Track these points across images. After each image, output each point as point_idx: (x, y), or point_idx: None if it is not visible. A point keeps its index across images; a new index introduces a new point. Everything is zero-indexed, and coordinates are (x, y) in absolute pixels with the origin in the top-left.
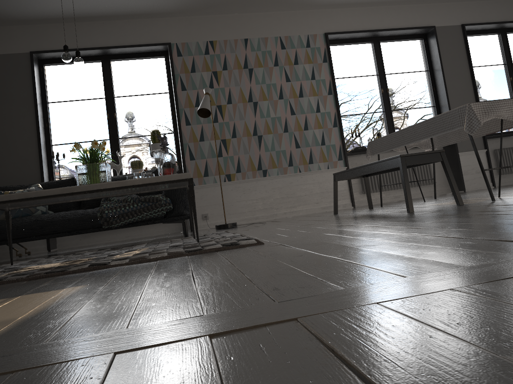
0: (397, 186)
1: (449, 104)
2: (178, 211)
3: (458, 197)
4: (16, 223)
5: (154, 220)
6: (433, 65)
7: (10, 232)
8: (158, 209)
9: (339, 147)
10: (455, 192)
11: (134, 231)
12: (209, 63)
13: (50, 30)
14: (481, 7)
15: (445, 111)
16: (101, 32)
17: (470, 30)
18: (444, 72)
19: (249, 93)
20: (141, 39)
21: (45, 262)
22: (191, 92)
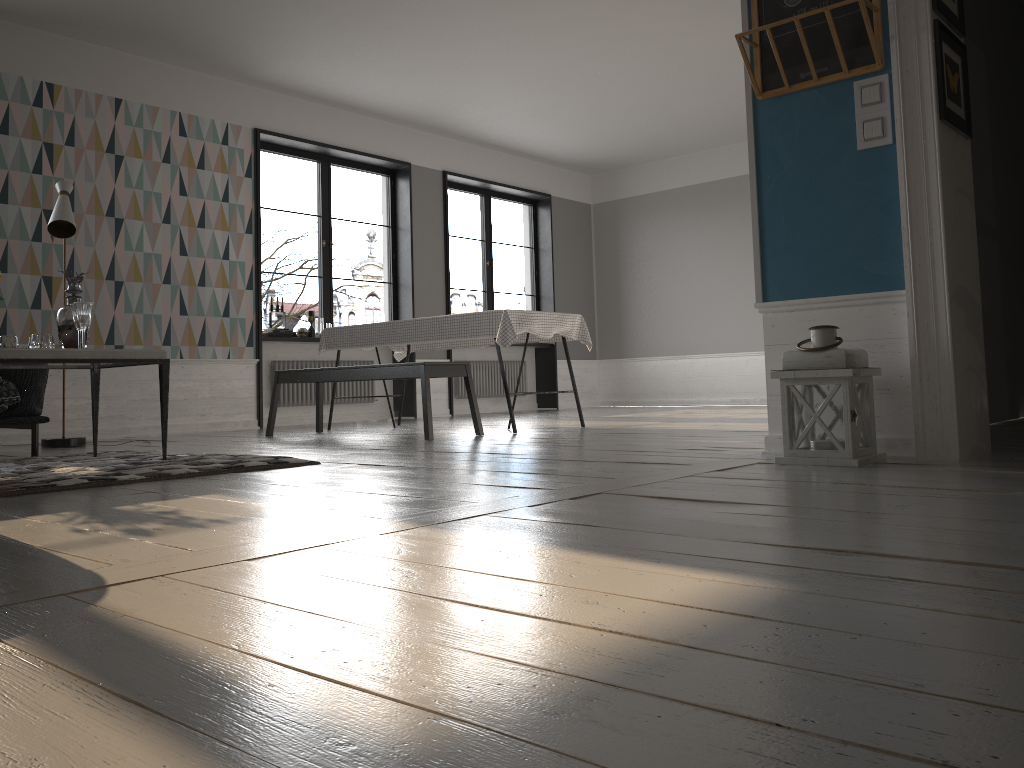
0: (325, 400)
1: (414, 285)
2: (27, 407)
3: (479, 425)
4: None
5: None
6: (398, 221)
7: None
8: None
9: (251, 324)
10: (477, 418)
11: None
12: (39, 125)
13: None
14: (469, 152)
15: (405, 293)
16: None
17: (450, 180)
18: (413, 235)
19: (111, 200)
20: None
21: None
22: None
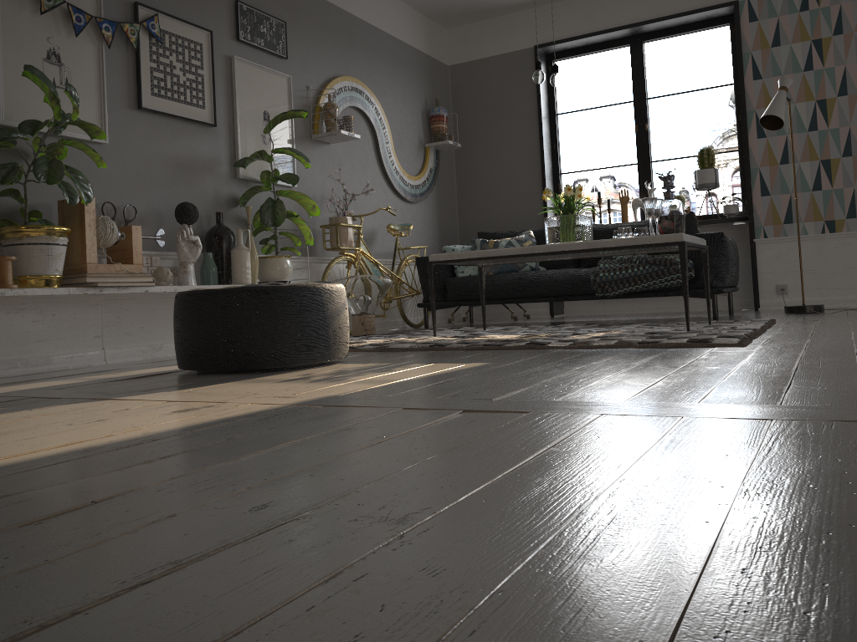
0: None
1: None
2: (704, 281)
3: None
4: (498, 280)
5: (666, 291)
6: None
7: (483, 292)
8: (671, 277)
9: None
10: None
11: (668, 302)
12: (806, 26)
13: (559, 11)
14: None
15: None
16: (628, 1)
17: None
18: None
19: None
20: (688, 3)
21: (511, 332)
22: (770, 81)
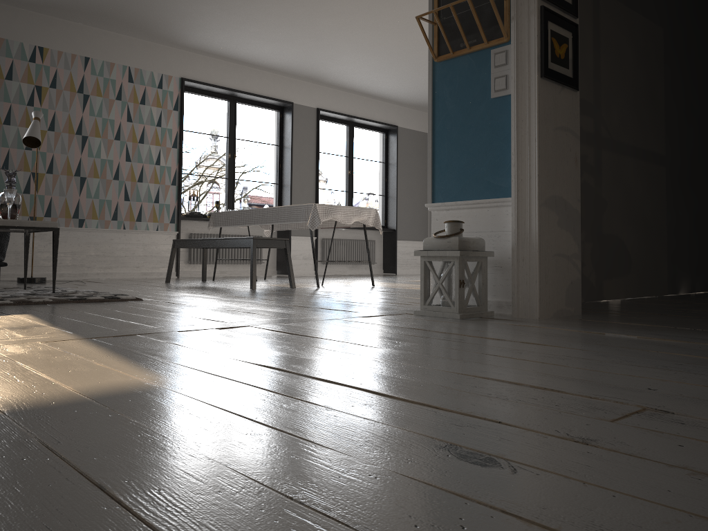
0: (226, 261)
1: (292, 186)
2: None
3: (292, 281)
4: None
5: None
6: (284, 142)
7: None
8: None
9: (174, 208)
10: (291, 276)
11: None
12: (33, 74)
13: None
14: (337, 96)
15: (286, 191)
16: None
17: (323, 115)
18: (293, 152)
19: (80, 123)
20: None
21: None
22: (2, 104)
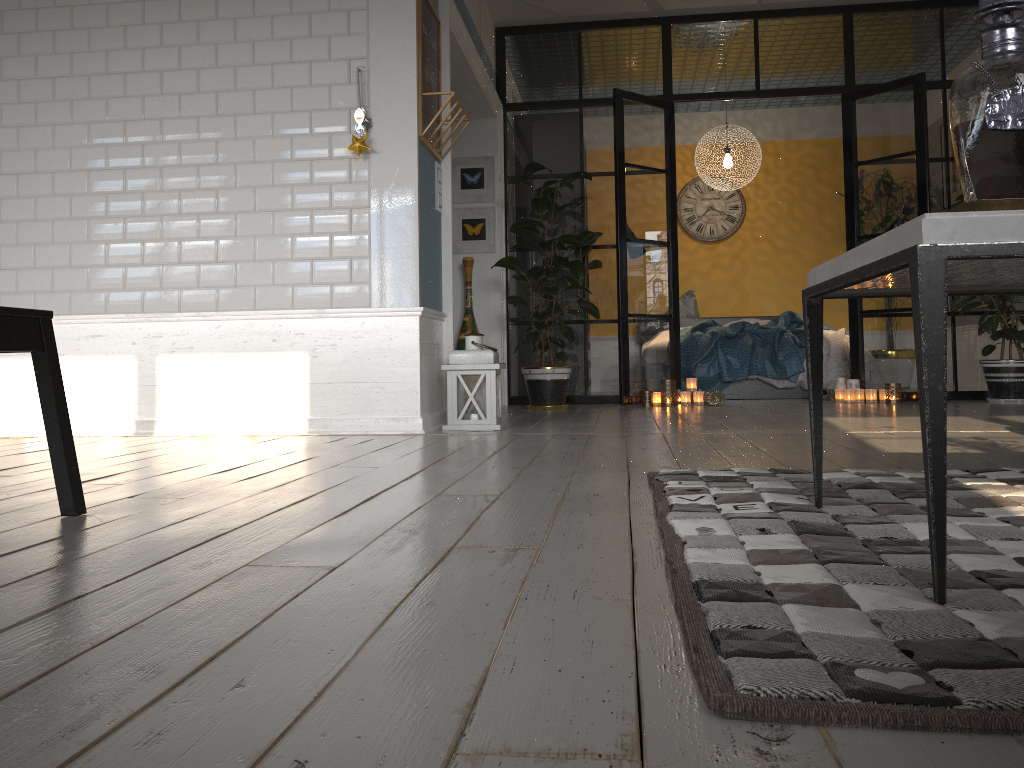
0: None
1: None
2: None
3: None
4: None
5: None
6: None
7: None
8: None
9: None
10: None
11: None
12: None
13: None
14: None
15: None
16: None
17: None
18: None
19: None
20: None
21: None
22: None
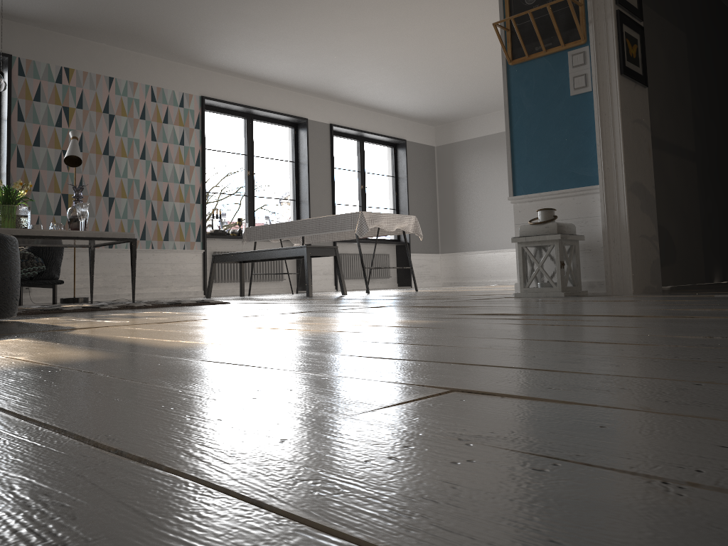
0: (249, 279)
1: (310, 201)
2: (50, 273)
3: (344, 288)
4: None
5: None
6: (300, 158)
7: None
8: (30, 268)
9: (199, 226)
10: (342, 283)
11: None
12: (60, 95)
13: None
14: (348, 111)
15: (304, 207)
16: None
17: (335, 130)
18: (309, 167)
19: (106, 144)
20: None
21: None
22: (31, 125)
